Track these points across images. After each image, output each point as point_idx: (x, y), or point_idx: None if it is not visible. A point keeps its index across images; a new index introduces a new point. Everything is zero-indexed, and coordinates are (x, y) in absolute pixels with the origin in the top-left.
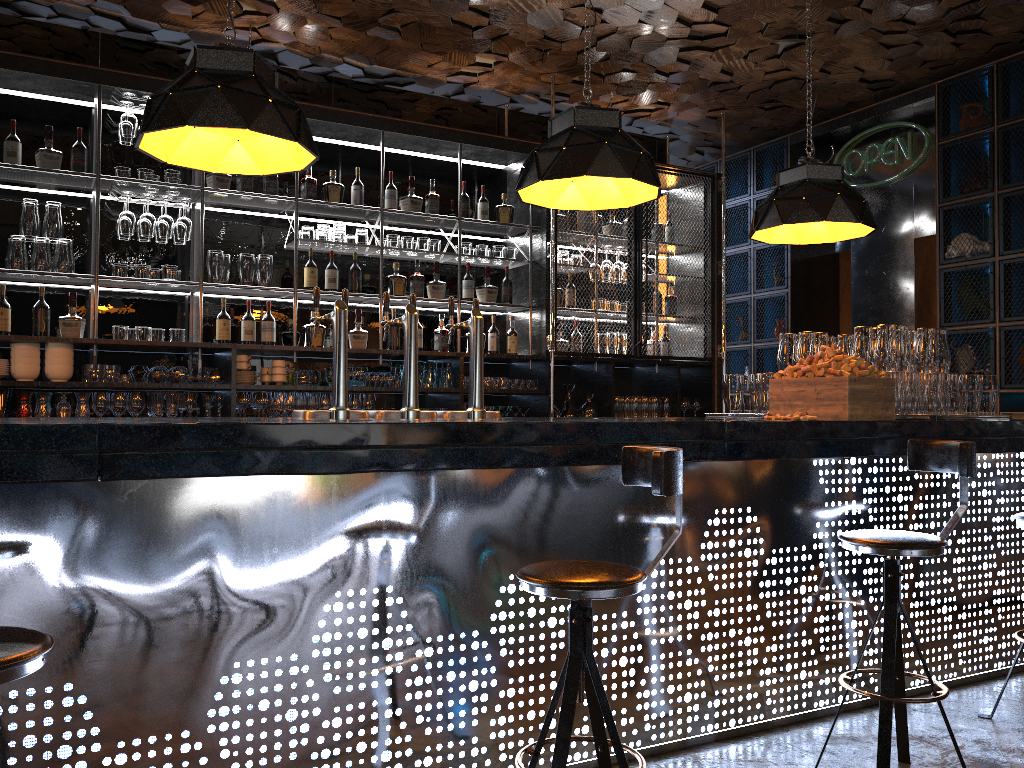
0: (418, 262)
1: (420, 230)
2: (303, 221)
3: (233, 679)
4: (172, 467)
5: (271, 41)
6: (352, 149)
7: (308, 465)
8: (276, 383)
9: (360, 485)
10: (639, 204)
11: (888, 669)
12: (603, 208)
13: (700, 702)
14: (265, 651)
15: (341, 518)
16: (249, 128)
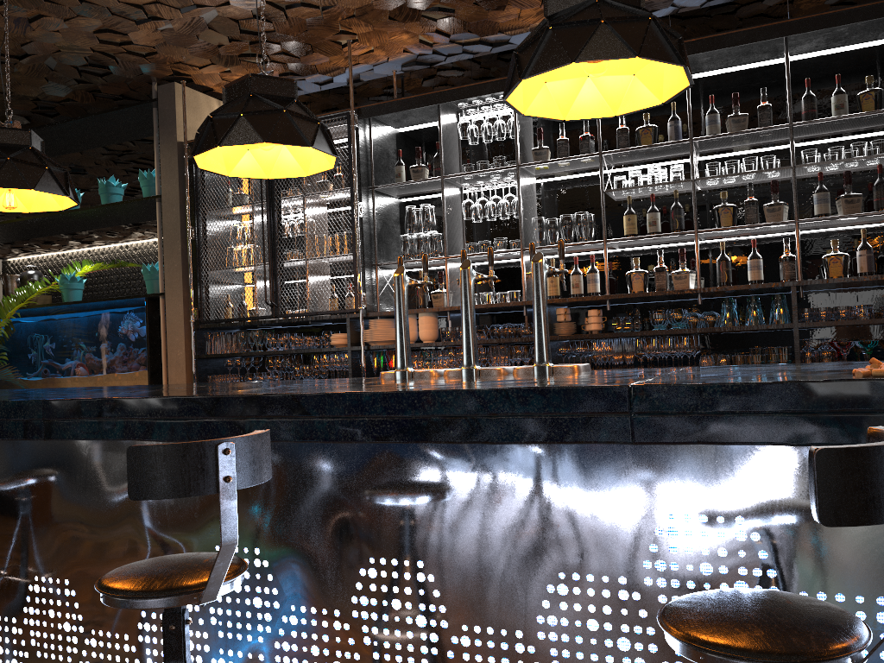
0: (749, 185)
1: (773, 147)
2: (639, 169)
3: None
4: (78, 432)
5: None
6: None
7: (157, 433)
8: (591, 332)
9: None
10: (688, 79)
11: None
12: (670, 96)
13: None
14: None
15: None
16: (220, 145)
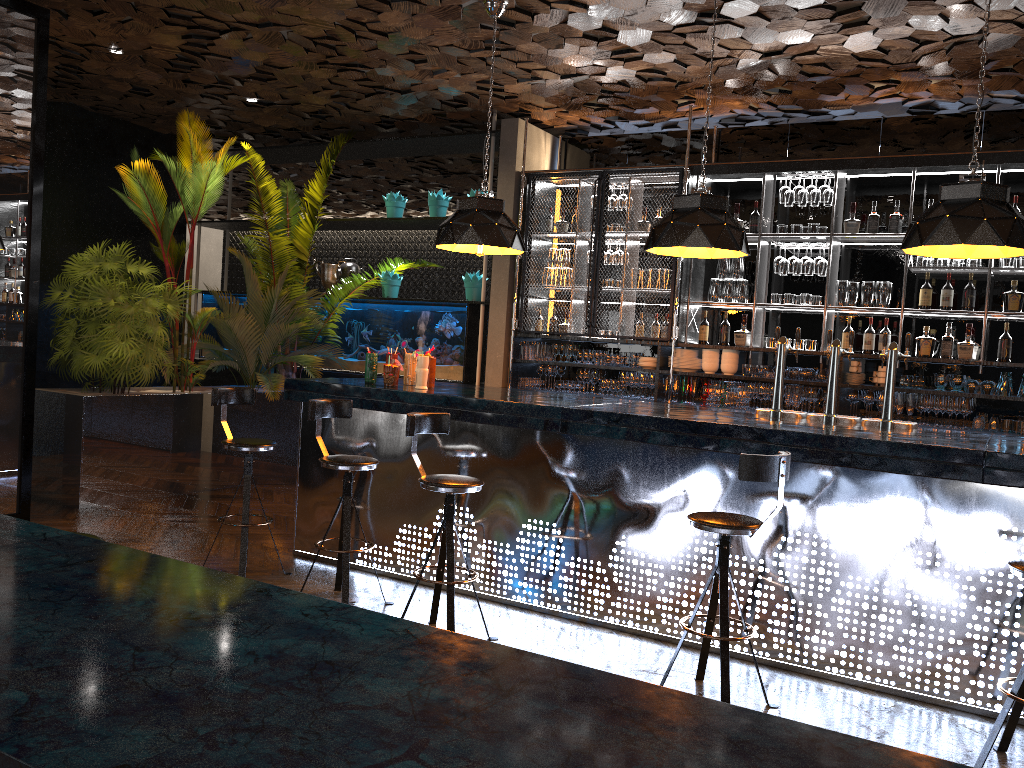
0: None
1: None
2: None
3: (624, 544)
4: (588, 431)
5: (915, 99)
6: (991, 176)
7: (651, 439)
8: (879, 384)
9: (693, 455)
10: None
11: (1022, 673)
12: (1013, 256)
13: (961, 676)
14: (637, 534)
15: (681, 472)
16: (680, 245)
